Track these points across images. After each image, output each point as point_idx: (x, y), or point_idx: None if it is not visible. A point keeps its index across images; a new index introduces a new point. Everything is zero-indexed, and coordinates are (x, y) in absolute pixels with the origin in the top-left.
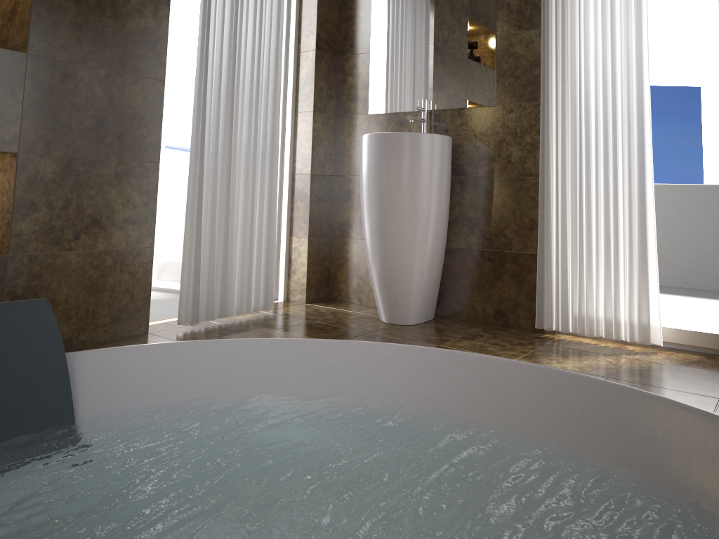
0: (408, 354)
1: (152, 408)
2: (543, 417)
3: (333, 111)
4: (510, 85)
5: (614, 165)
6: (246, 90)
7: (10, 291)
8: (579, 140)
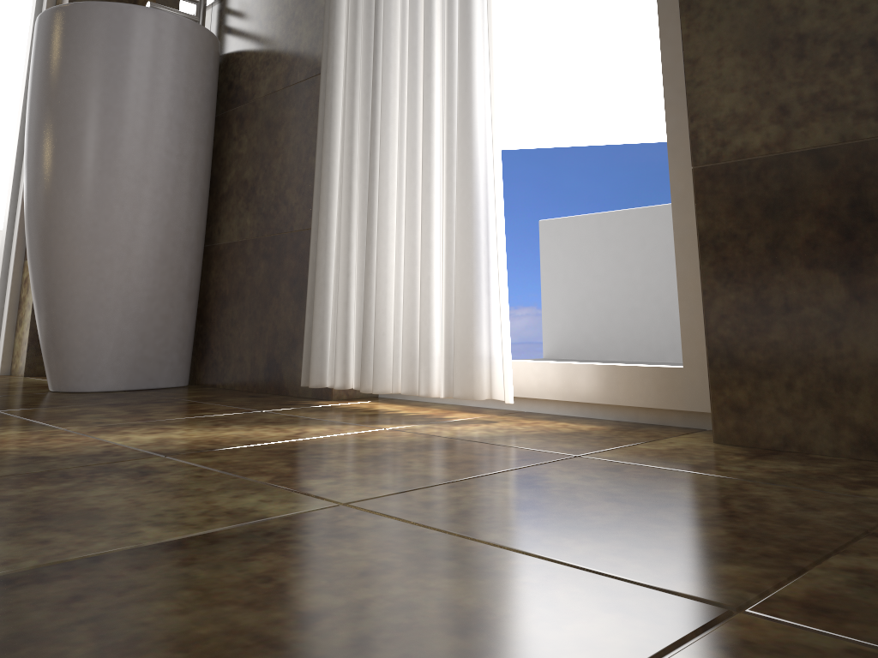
0: None
1: None
2: None
3: None
4: None
5: None
6: None
7: None
8: None
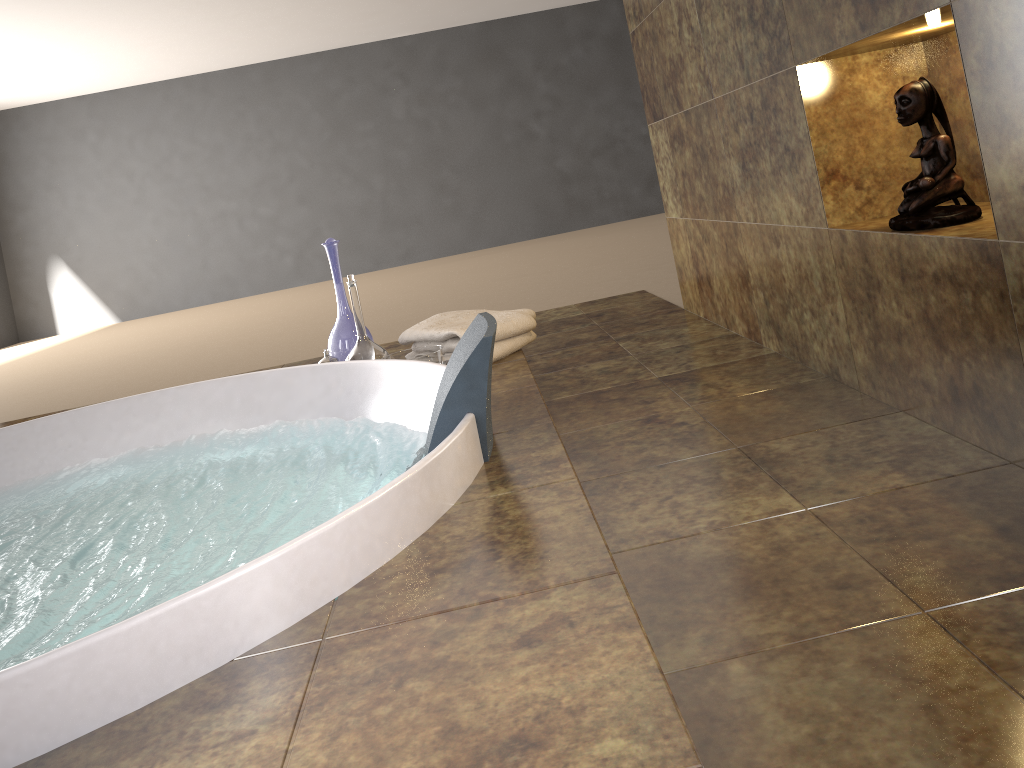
0: None
1: None
2: None
3: None
4: None
5: None
6: None
7: (1023, 326)
8: None
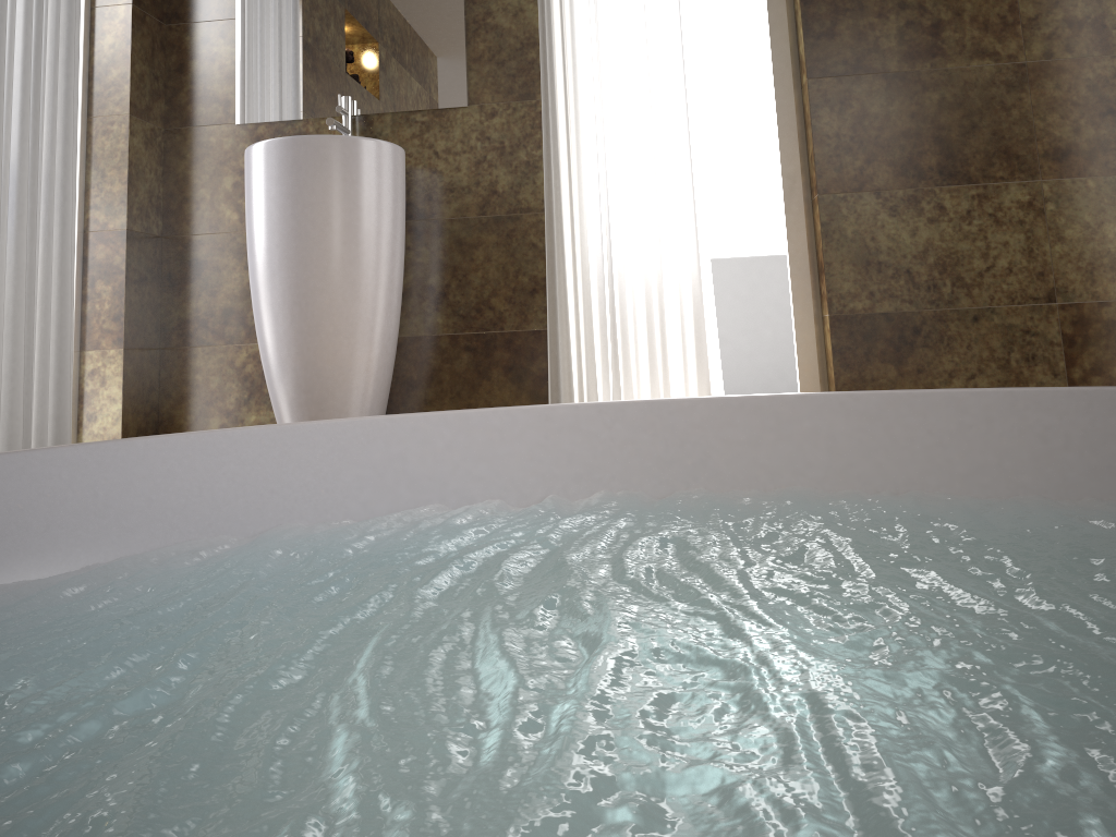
0: (528, 420)
1: (75, 574)
2: (774, 461)
3: (161, 120)
4: (490, 75)
5: (652, 187)
6: (17, 50)
7: None
8: (603, 152)
